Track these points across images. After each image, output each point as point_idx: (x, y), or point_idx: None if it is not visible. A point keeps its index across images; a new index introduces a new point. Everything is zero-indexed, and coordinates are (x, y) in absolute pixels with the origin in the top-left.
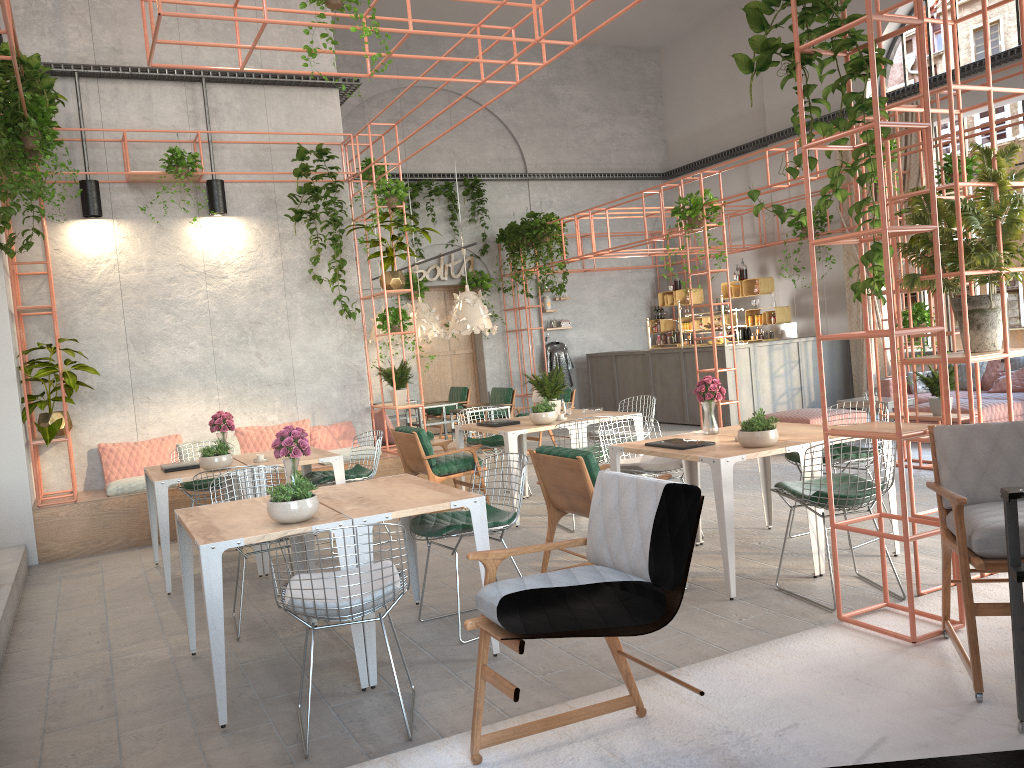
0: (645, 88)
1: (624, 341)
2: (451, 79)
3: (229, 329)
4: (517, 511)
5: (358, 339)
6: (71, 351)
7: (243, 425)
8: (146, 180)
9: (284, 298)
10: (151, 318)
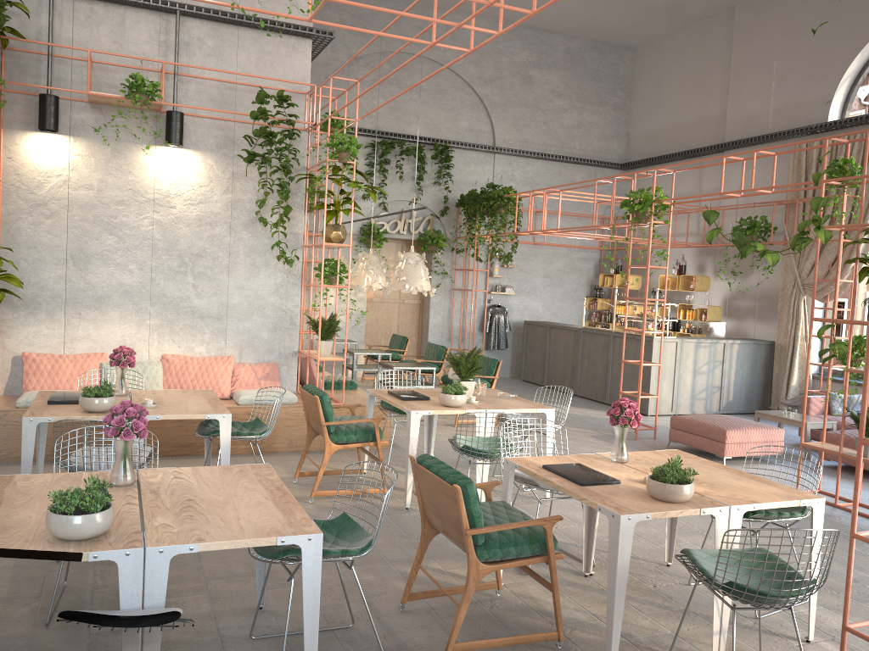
0: (617, 83)
1: (562, 313)
2: (399, 36)
3: (170, 258)
4: (372, 541)
5: (296, 284)
6: (0, 260)
7: (170, 352)
8: (107, 102)
9: (228, 235)
10: (94, 237)
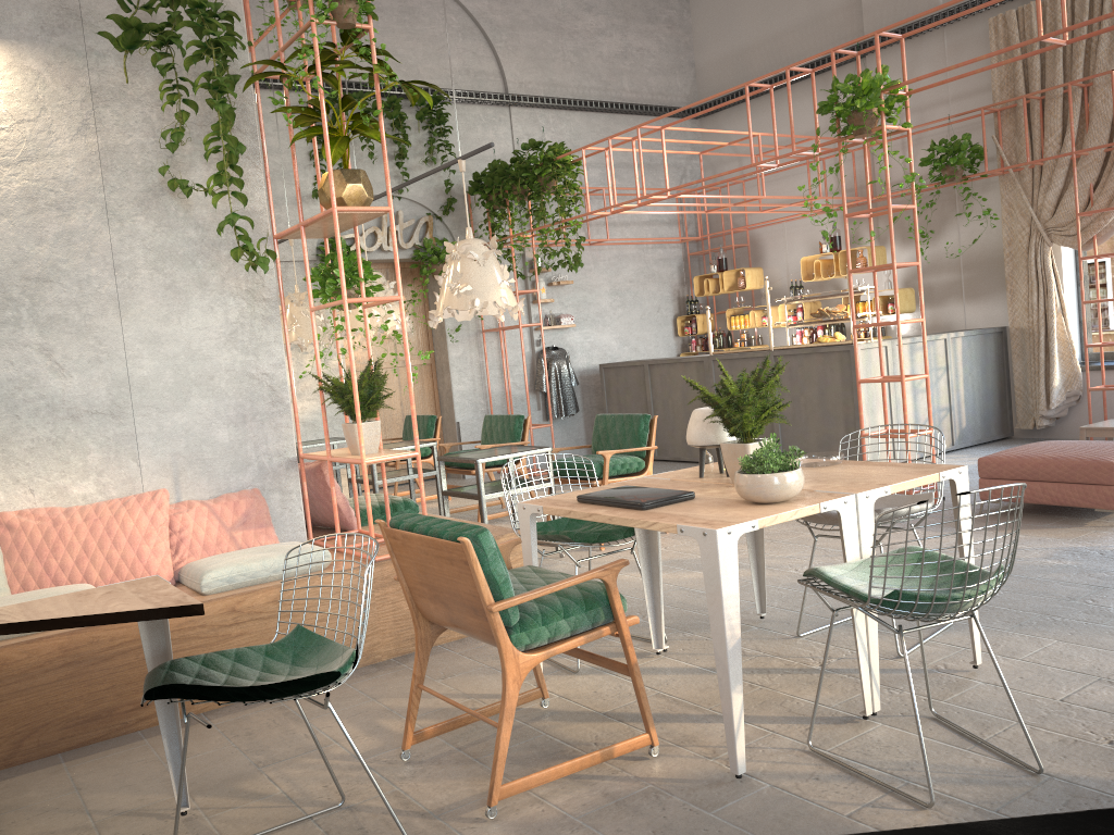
0: None
1: (645, 346)
2: None
3: None
4: None
5: (270, 320)
6: None
7: (12, 507)
8: None
9: (105, 228)
10: None
